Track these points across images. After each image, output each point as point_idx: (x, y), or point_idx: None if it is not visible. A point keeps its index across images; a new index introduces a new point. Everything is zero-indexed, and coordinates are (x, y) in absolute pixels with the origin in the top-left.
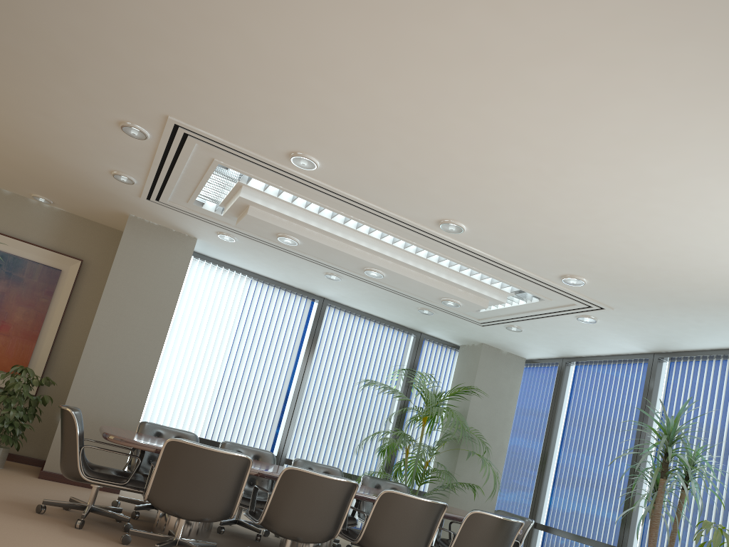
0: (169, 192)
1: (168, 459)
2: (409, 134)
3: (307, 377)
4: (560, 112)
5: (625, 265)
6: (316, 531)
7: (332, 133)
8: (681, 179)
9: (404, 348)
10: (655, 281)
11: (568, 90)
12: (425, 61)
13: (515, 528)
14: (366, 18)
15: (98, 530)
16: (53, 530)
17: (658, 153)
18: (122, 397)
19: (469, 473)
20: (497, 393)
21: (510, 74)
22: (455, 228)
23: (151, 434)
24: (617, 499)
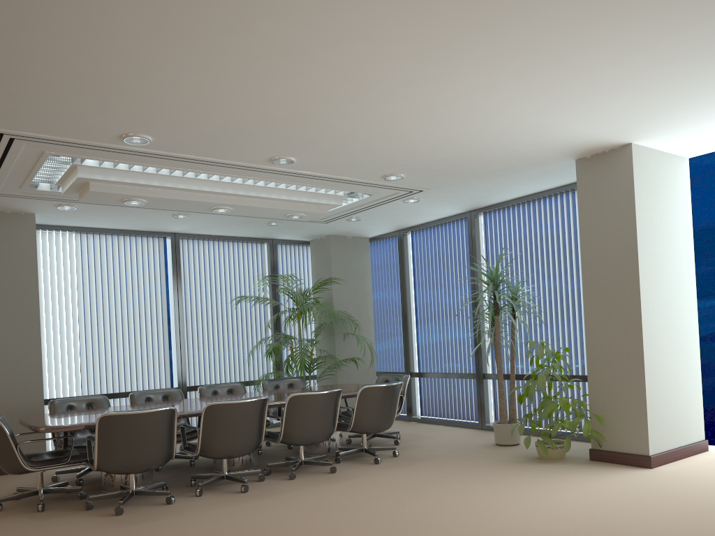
0: (0, 184)
1: (105, 432)
2: (231, 105)
3: (183, 309)
4: (353, 74)
5: (431, 159)
6: (246, 445)
7: (160, 115)
8: (457, 100)
9: (261, 257)
10: (457, 165)
11: (356, 60)
12: (234, 57)
13: (397, 389)
14: (176, 37)
15: (58, 506)
16: (22, 521)
17: (435, 87)
18: (19, 384)
19: (348, 349)
20: (353, 274)
21: (307, 56)
22: (286, 161)
23: (64, 409)
24: (468, 336)
